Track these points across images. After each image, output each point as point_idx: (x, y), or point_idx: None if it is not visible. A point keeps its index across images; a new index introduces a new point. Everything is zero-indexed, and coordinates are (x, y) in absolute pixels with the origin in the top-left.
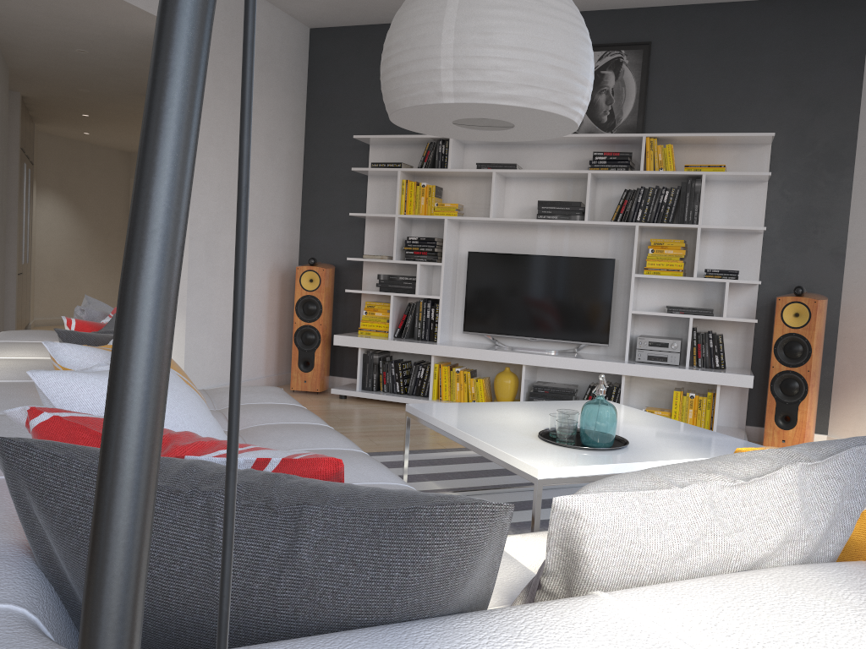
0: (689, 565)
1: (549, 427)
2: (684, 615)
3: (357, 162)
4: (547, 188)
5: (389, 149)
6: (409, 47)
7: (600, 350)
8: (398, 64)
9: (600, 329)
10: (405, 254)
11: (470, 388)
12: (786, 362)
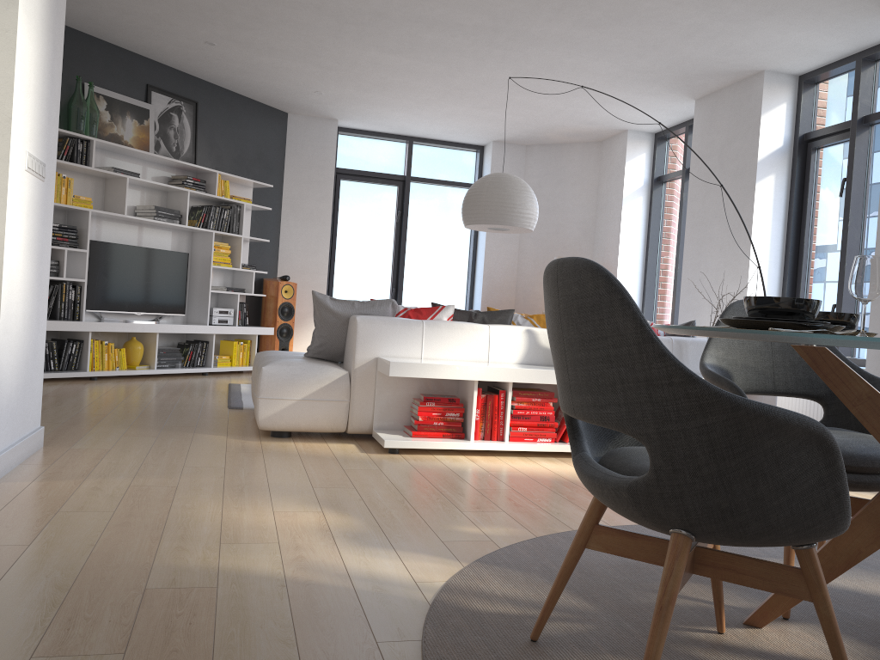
0: None
1: None
2: None
3: None
4: (137, 193)
5: None
6: (525, 208)
7: (170, 319)
8: (520, 212)
9: (181, 303)
10: None
11: (114, 357)
12: (283, 318)
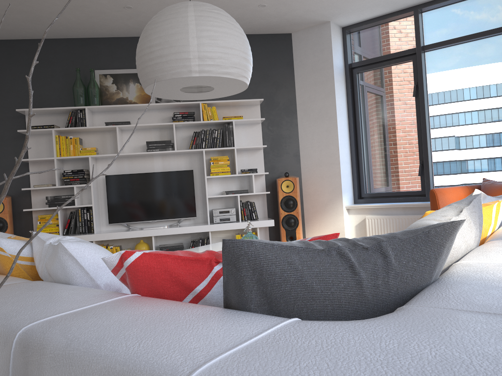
0: (461, 251)
1: None
2: (498, 258)
3: (17, 127)
4: (148, 134)
5: (40, 117)
6: (168, 46)
7: (191, 221)
8: (161, 55)
9: (191, 209)
10: (64, 181)
11: None
12: (287, 210)
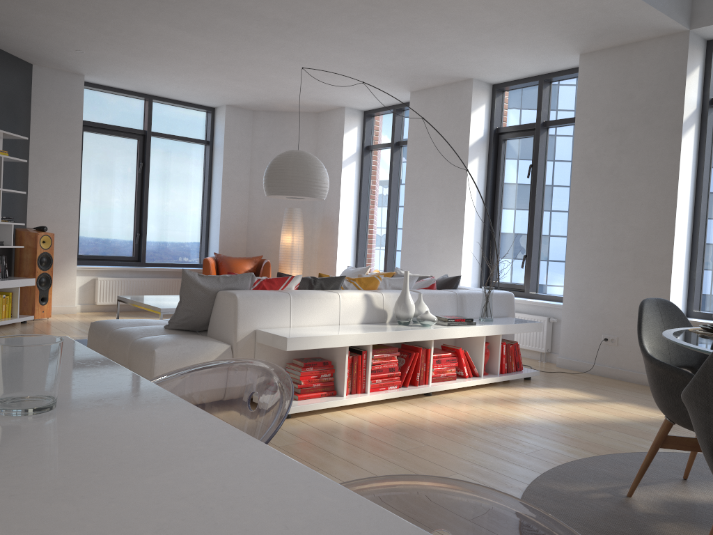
0: None
1: None
2: None
3: None
4: None
5: None
6: (324, 182)
7: None
8: (320, 186)
9: None
10: None
11: None
12: (43, 268)
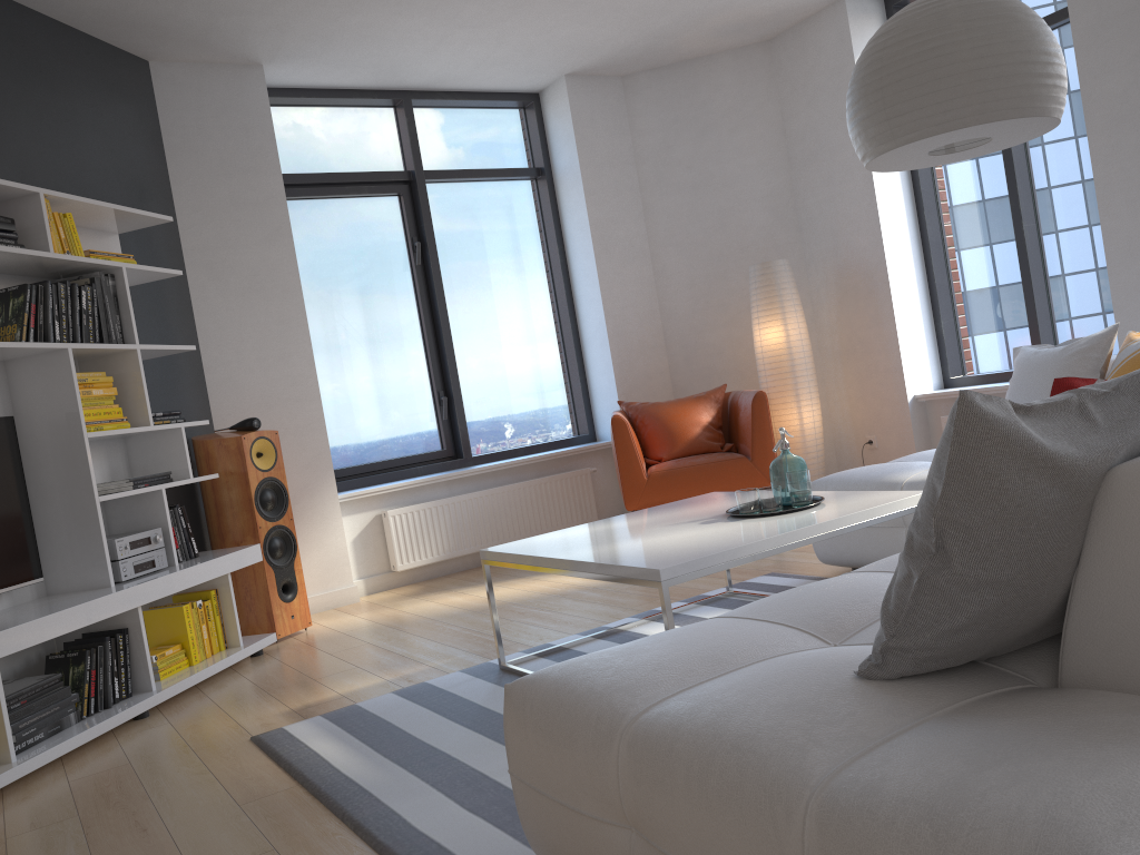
0: None
1: (773, 503)
2: None
3: None
4: None
5: None
6: (1063, 64)
7: (3, 600)
8: (1060, 75)
9: (25, 552)
10: None
11: None
12: (270, 516)
